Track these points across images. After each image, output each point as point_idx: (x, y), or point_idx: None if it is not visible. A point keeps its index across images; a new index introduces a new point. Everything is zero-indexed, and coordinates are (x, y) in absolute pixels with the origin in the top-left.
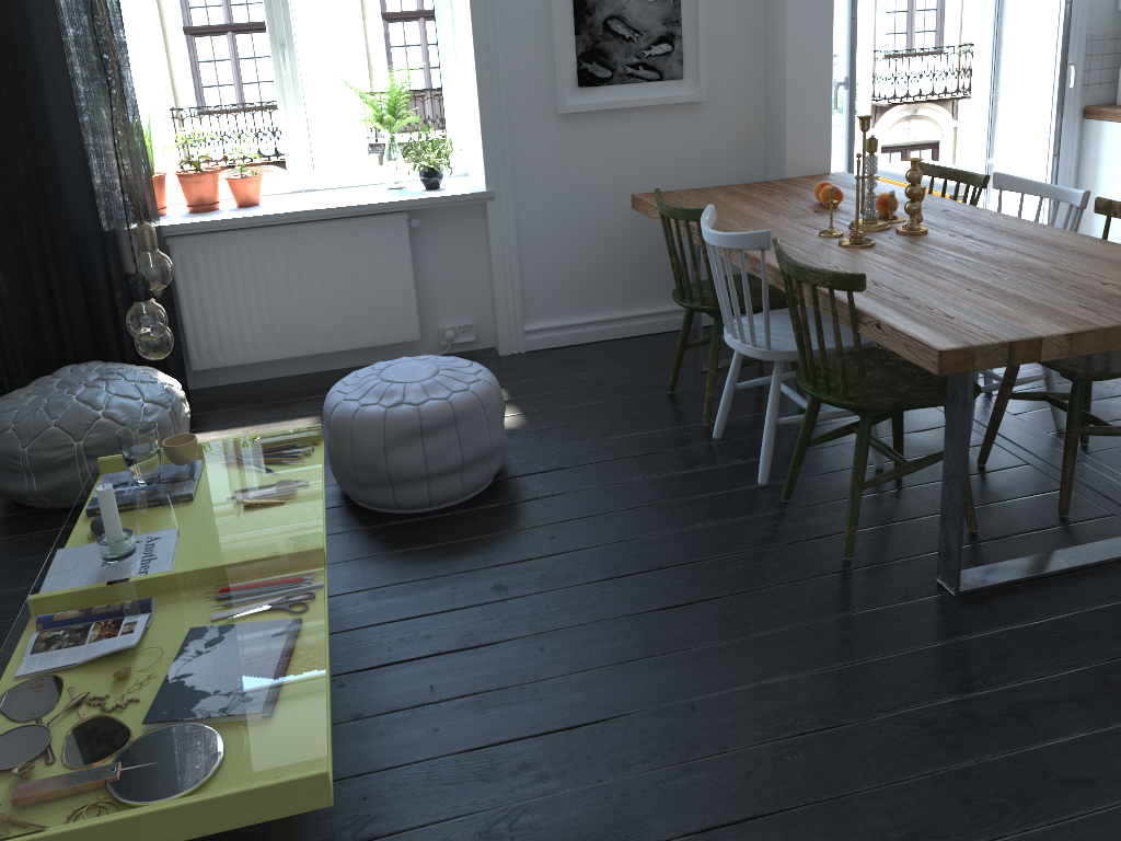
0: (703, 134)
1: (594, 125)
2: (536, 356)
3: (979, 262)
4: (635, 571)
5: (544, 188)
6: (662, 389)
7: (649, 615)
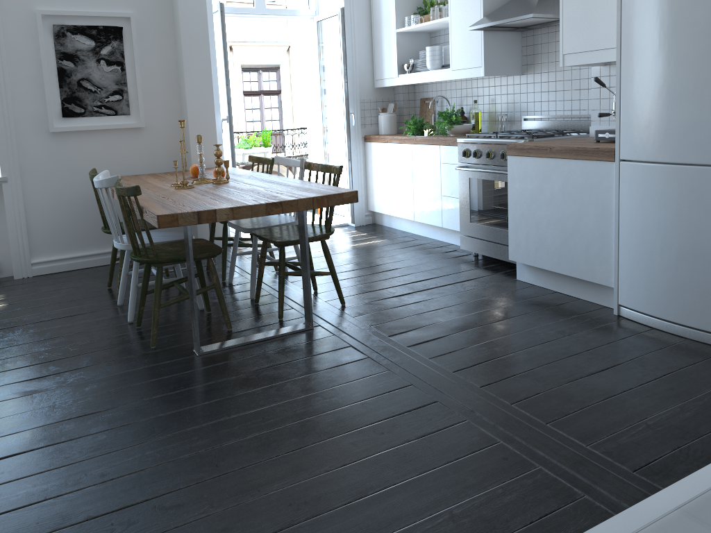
0: (145, 146)
1: (75, 139)
2: (38, 278)
3: (234, 190)
4: (24, 366)
5: (43, 176)
6: (105, 286)
7: (18, 383)
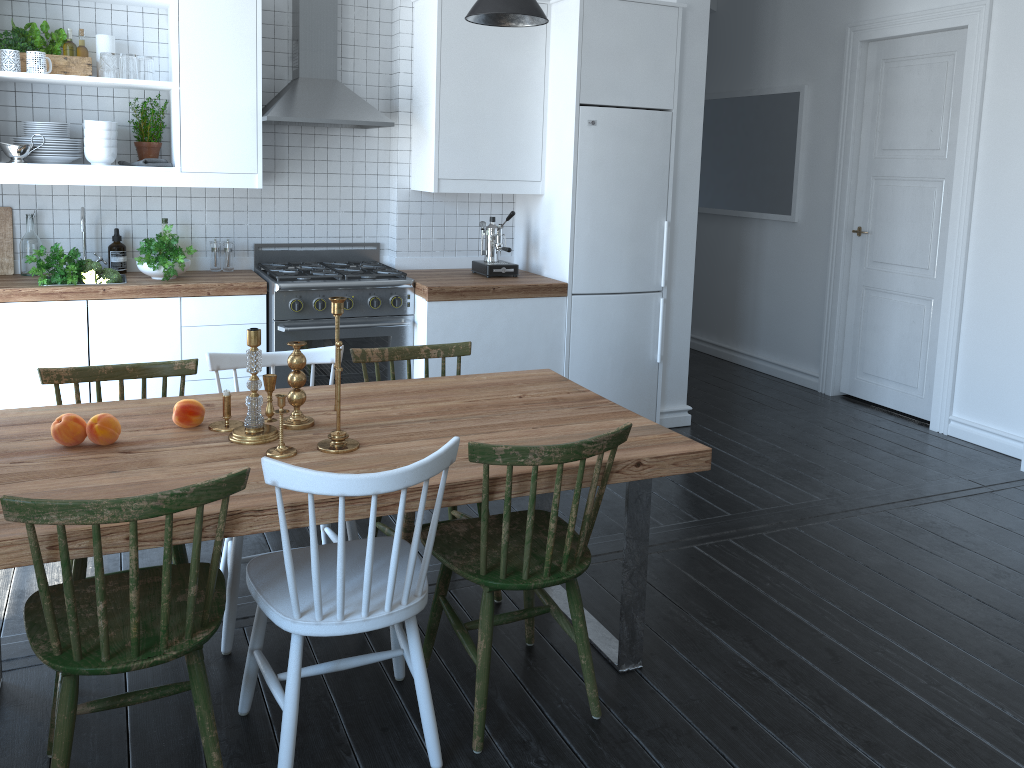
0: None
1: None
2: None
3: (440, 416)
4: None
5: None
6: None
7: None
